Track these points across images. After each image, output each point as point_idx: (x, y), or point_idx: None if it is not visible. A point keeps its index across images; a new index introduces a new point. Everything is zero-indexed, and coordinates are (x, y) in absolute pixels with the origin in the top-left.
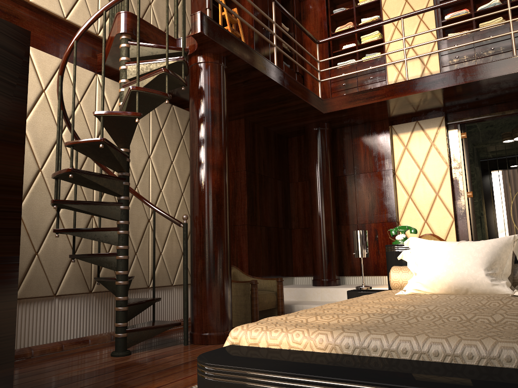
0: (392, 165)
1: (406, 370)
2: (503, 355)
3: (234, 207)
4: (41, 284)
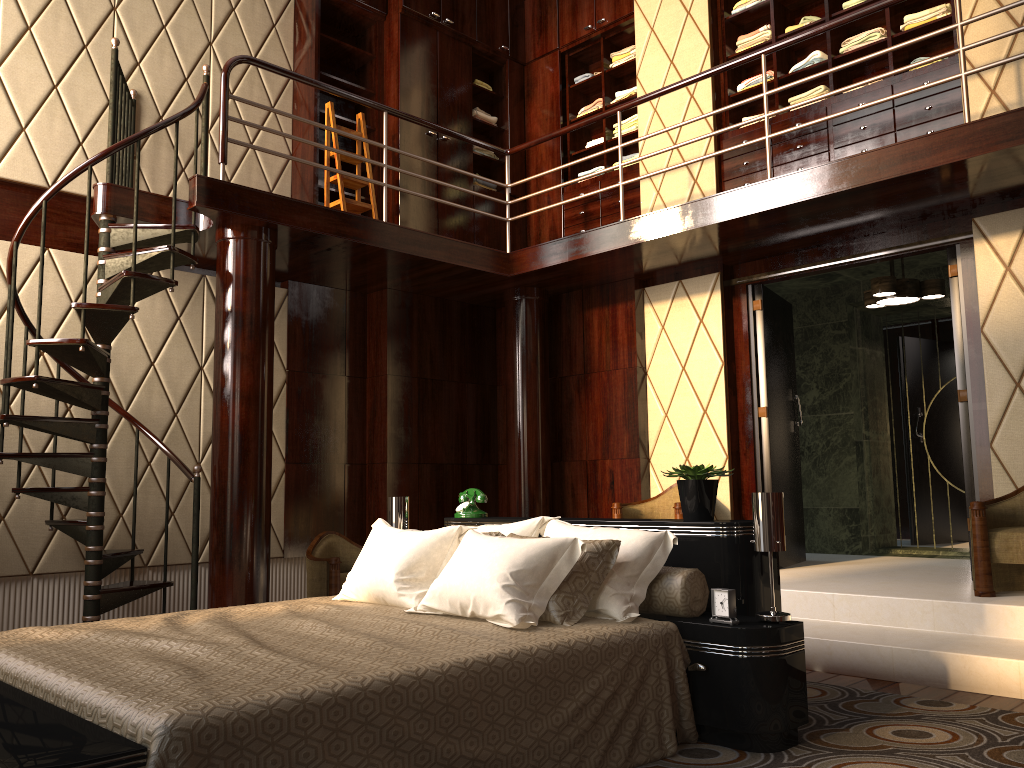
0: (637, 360)
1: None
2: (31, 680)
3: (373, 434)
4: (9, 559)
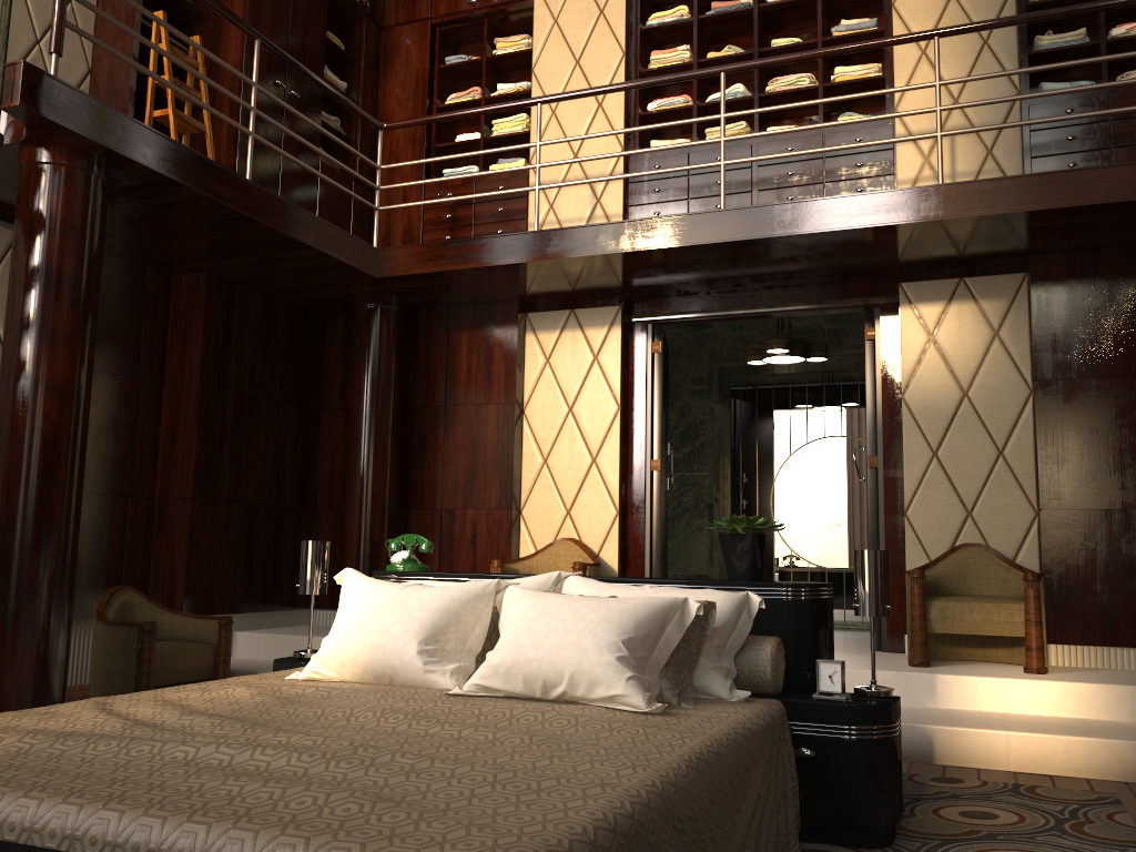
0: (516, 395)
1: None
2: (49, 826)
3: (171, 459)
4: None
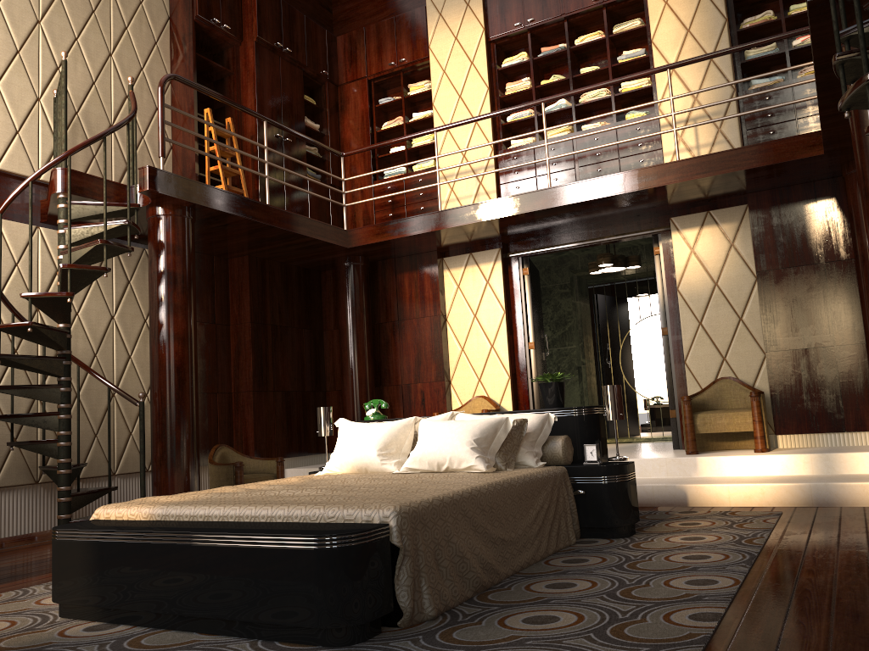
0: (441, 310)
1: (167, 525)
2: (230, 514)
3: (238, 369)
4: None
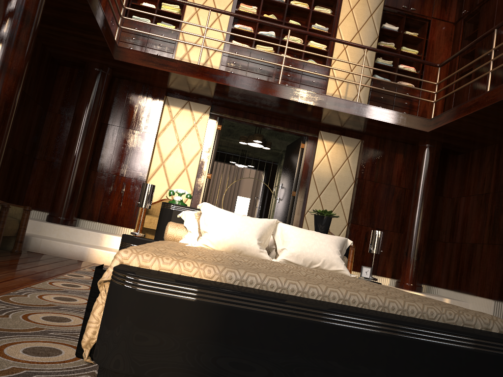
0: (157, 131)
1: (287, 297)
2: (331, 295)
3: None
4: None
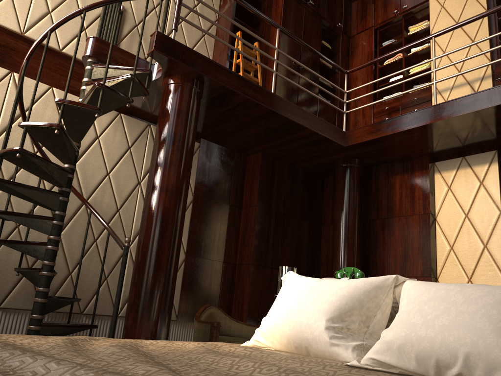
0: (430, 209)
1: None
2: None
3: (243, 244)
4: None
